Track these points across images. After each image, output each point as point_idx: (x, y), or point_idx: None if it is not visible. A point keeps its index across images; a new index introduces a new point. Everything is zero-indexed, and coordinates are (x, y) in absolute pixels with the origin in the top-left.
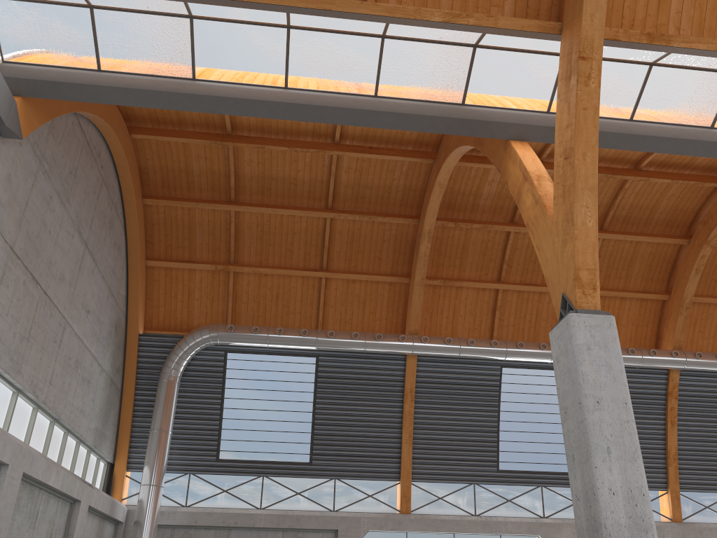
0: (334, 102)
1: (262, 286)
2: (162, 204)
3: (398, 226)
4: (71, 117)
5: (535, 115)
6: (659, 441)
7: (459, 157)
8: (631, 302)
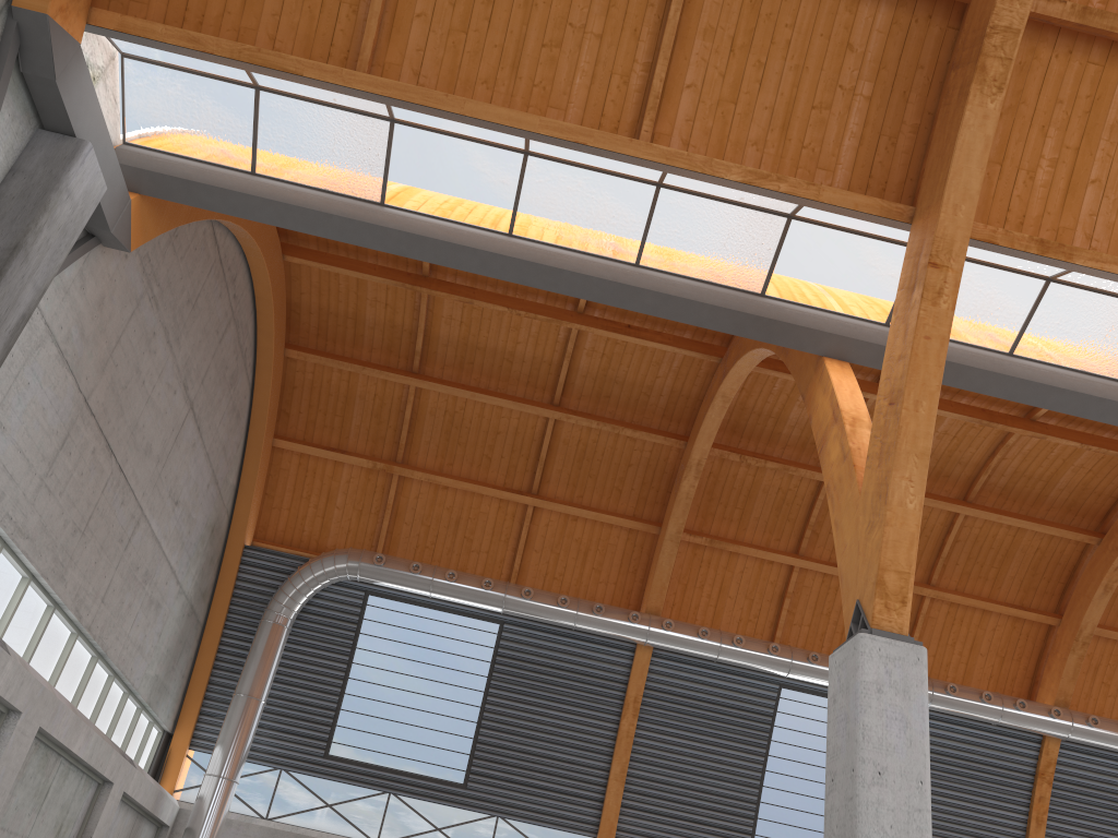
0: (575, 265)
1: (438, 503)
2: (312, 361)
3: (655, 447)
4: (204, 224)
5: (867, 327)
6: None
7: (757, 362)
8: (999, 619)
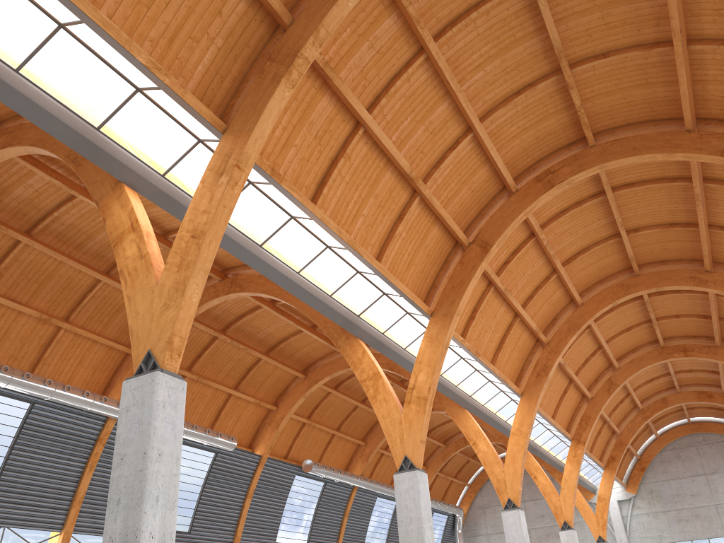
0: None
1: None
2: None
3: None
4: None
5: (154, 174)
6: (72, 483)
7: (25, 153)
8: (101, 347)
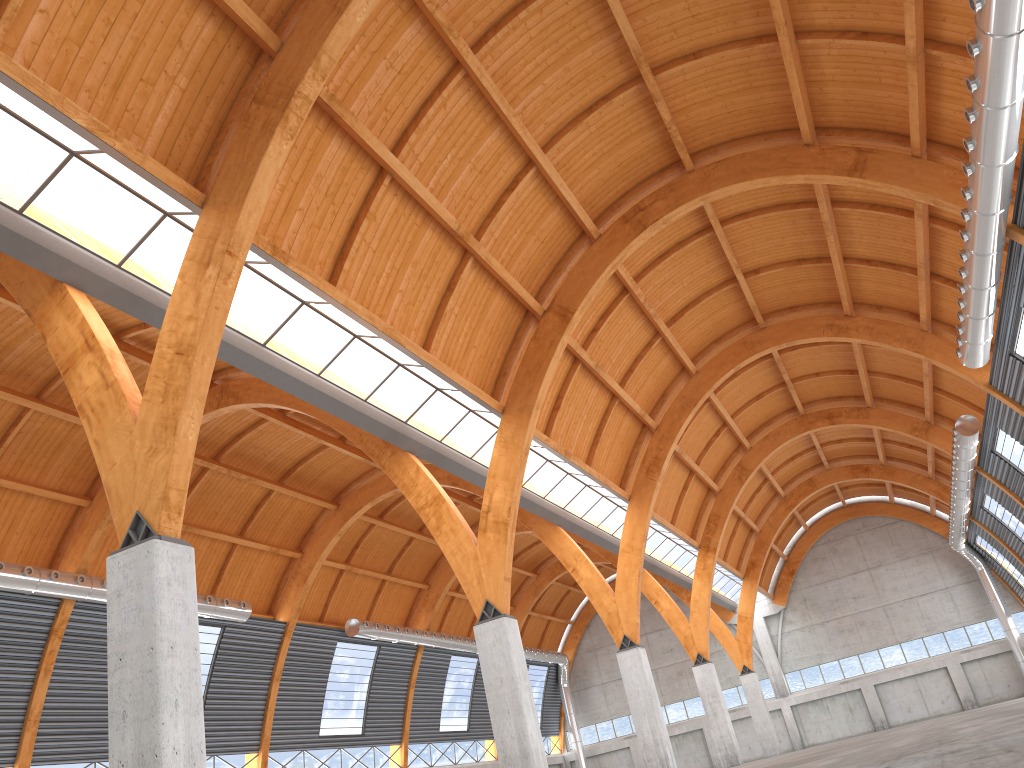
0: None
1: None
2: None
3: None
4: None
5: (107, 266)
6: (22, 697)
7: None
8: (39, 502)
